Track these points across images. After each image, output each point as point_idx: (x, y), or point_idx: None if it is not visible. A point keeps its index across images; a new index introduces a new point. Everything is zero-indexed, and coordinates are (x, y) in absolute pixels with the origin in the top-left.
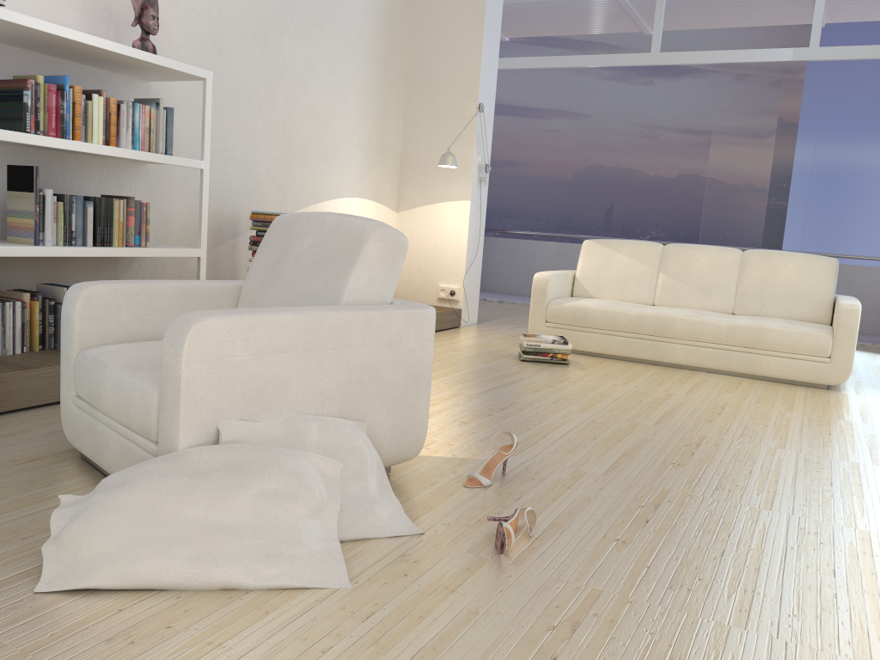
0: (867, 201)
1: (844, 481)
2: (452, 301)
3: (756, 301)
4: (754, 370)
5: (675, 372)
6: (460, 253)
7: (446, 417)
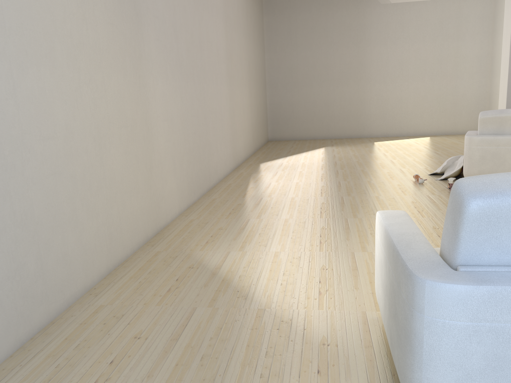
0: None
1: (356, 208)
2: None
3: None
4: None
5: None
6: None
7: None
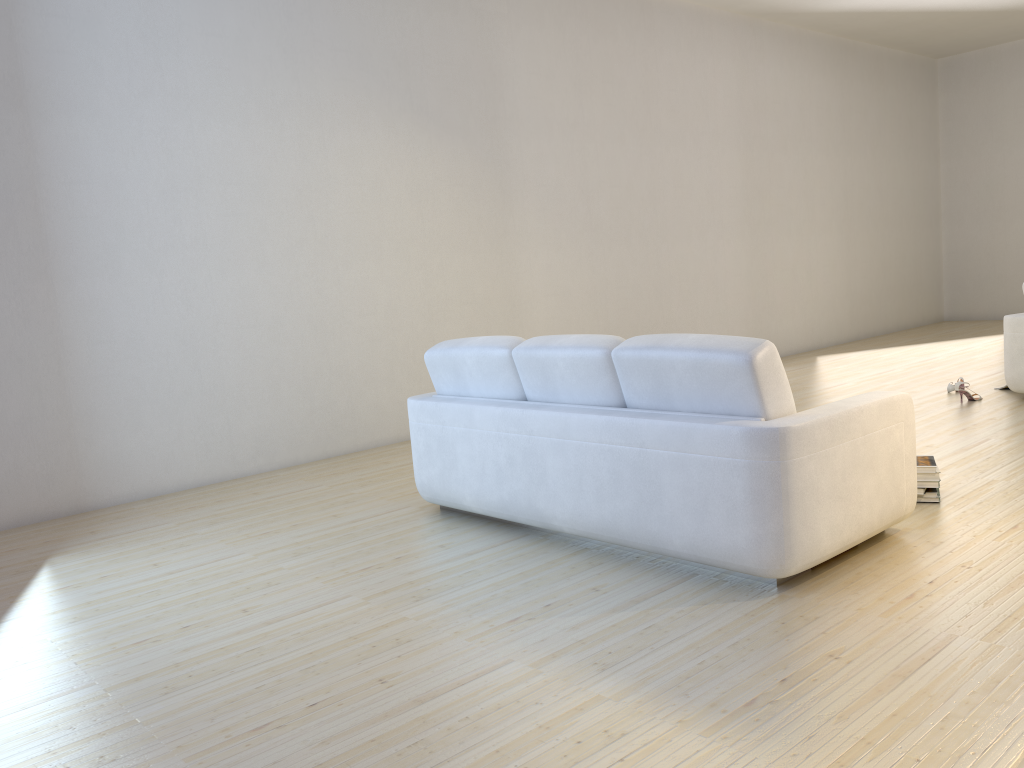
0: None
1: None
2: None
3: None
4: None
5: None
6: None
7: (1009, 421)
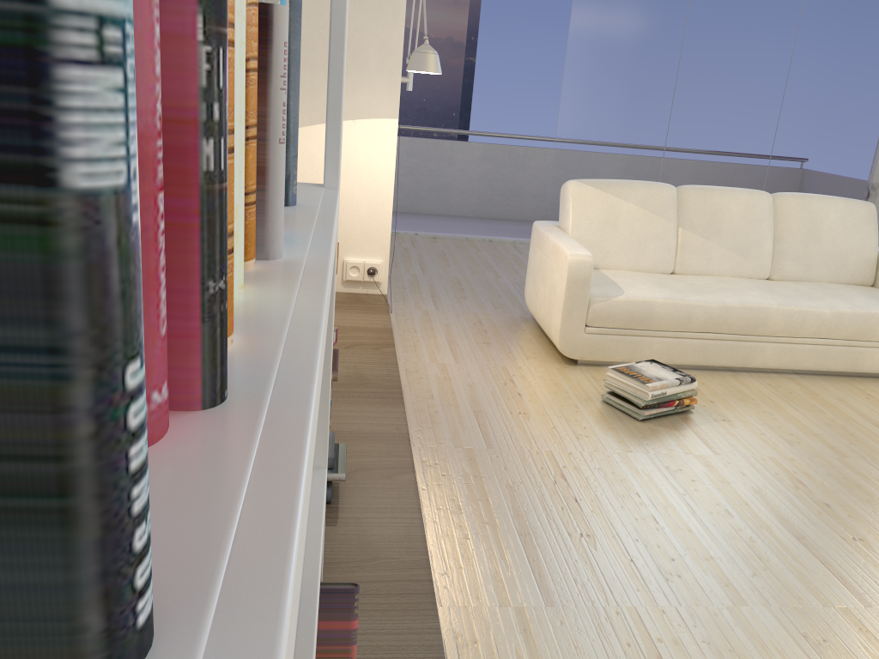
0: (731, 96)
1: None
2: (369, 283)
3: (800, 262)
4: (855, 367)
5: (785, 387)
6: (381, 207)
7: None
